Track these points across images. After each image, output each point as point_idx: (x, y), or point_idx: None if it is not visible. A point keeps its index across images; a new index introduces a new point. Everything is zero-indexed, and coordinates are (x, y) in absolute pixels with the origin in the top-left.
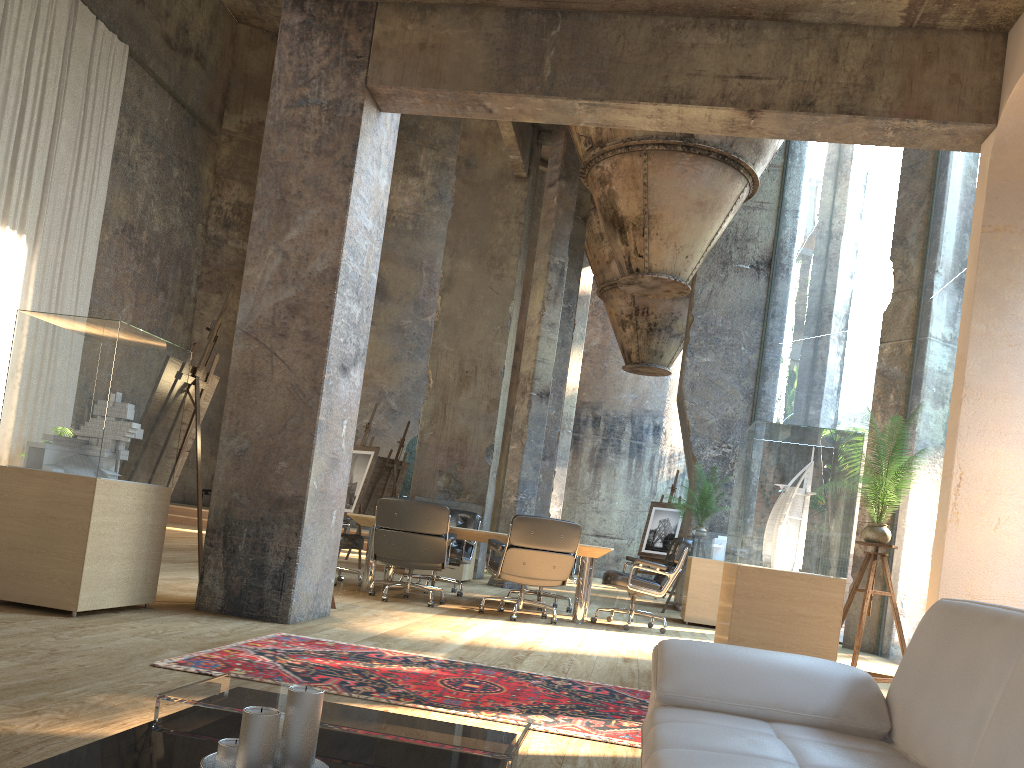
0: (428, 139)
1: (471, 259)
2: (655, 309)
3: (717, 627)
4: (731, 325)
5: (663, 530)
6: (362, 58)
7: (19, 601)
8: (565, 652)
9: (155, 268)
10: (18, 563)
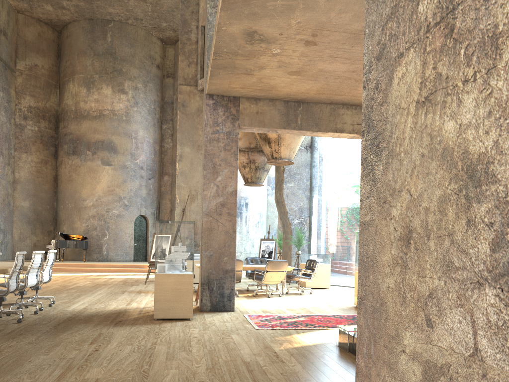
0: (128, 76)
1: (189, 146)
2: (258, 160)
3: (356, 291)
4: (299, 171)
5: (267, 250)
6: (236, 116)
7: (171, 318)
8: (311, 306)
9: None
10: (169, 305)
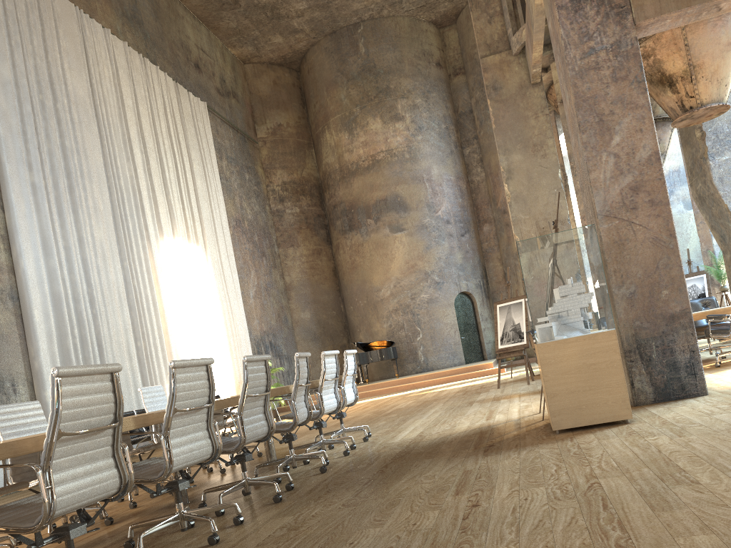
0: (399, 92)
1: (519, 151)
2: None
3: None
4: None
5: (694, 293)
6: (625, 7)
7: (587, 424)
8: None
9: (256, 243)
10: (578, 401)
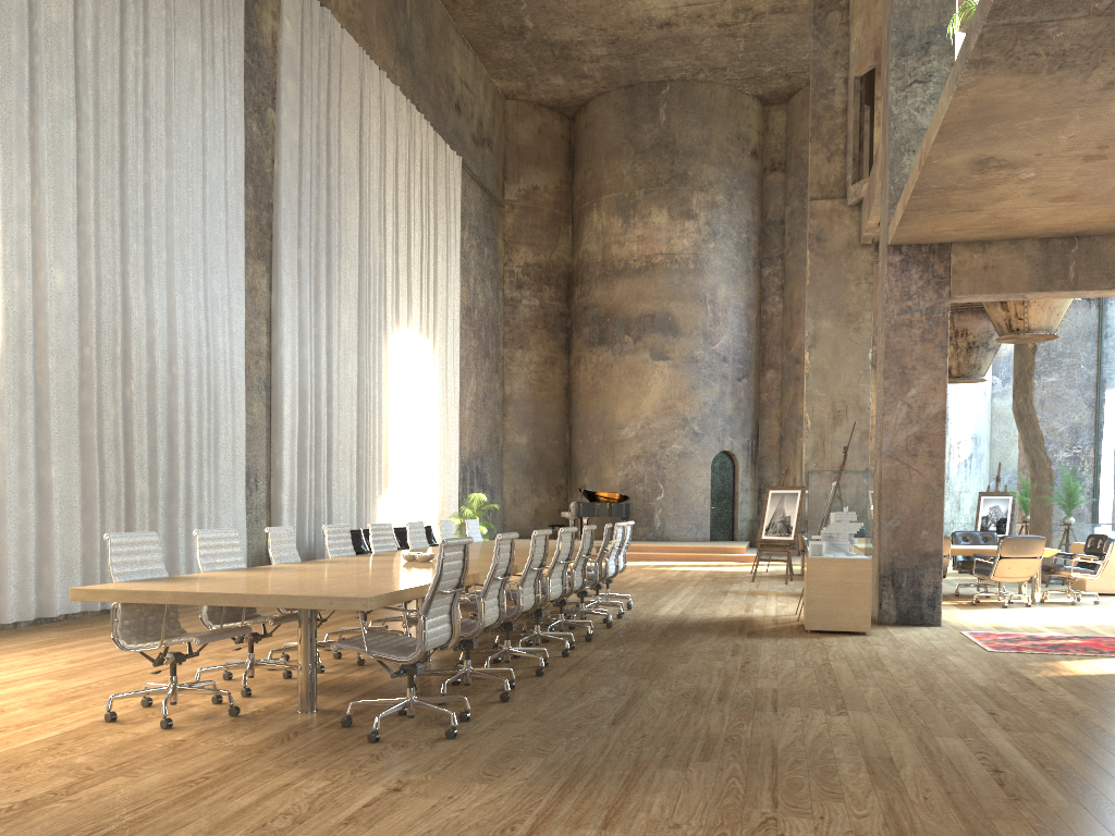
0: (697, 183)
1: (830, 318)
2: (973, 330)
3: None
4: (1070, 348)
5: (994, 515)
6: (945, 279)
7: (834, 630)
8: (1095, 624)
9: (482, 339)
10: (830, 609)
